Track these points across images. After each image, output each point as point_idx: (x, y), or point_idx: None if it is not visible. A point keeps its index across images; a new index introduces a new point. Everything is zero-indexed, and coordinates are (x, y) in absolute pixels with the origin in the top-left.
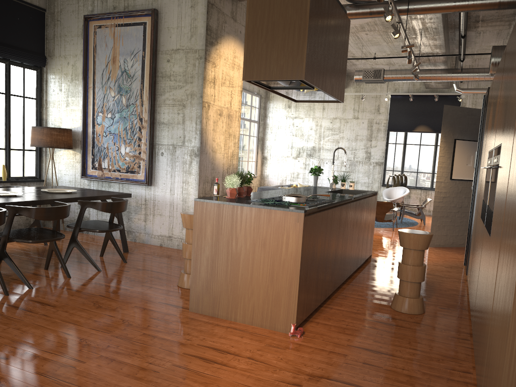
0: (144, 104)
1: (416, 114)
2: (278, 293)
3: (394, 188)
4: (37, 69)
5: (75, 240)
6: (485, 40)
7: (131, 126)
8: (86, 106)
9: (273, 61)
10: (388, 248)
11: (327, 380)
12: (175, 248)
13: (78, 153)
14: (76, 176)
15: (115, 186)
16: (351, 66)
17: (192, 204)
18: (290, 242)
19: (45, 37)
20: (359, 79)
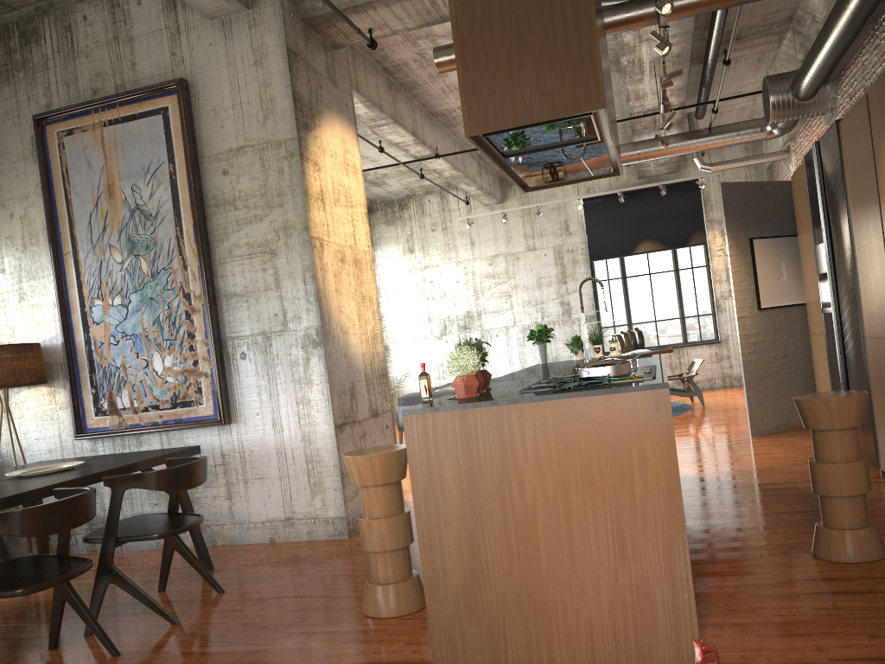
0: (189, 265)
1: (633, 223)
2: (644, 578)
3: None
4: None
5: (109, 568)
6: (736, 76)
7: (168, 313)
8: (65, 292)
9: (530, 84)
10: (688, 453)
11: None
12: (304, 540)
13: (61, 389)
14: (63, 436)
15: (151, 441)
16: None
17: (326, 443)
18: (650, 459)
19: None
20: None
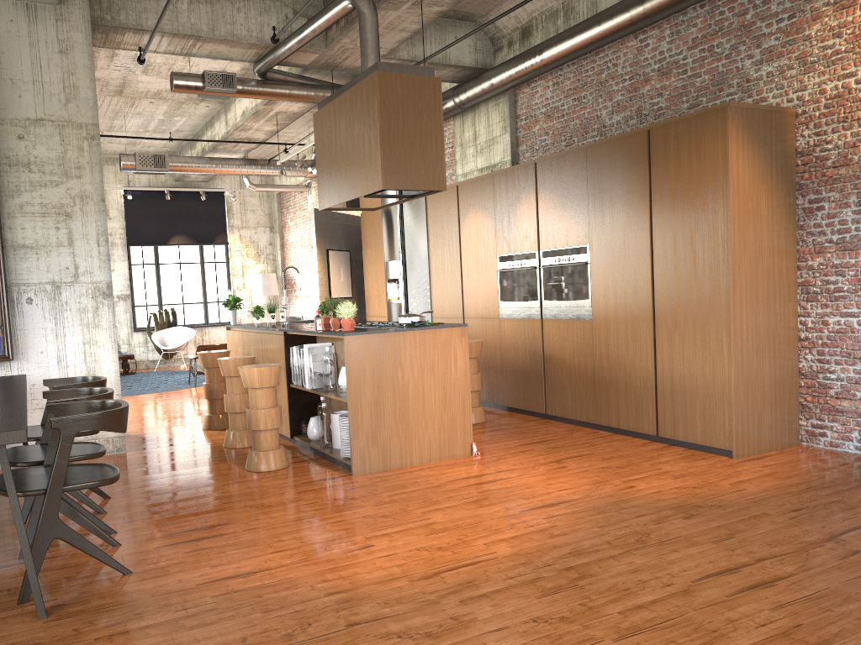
0: None
1: (168, 218)
2: (453, 416)
3: (168, 331)
4: None
5: None
6: (288, 126)
7: None
8: None
9: (414, 170)
10: None
11: (565, 460)
12: None
13: None
14: None
15: None
16: None
17: (110, 377)
18: (458, 359)
19: None
20: (130, 168)
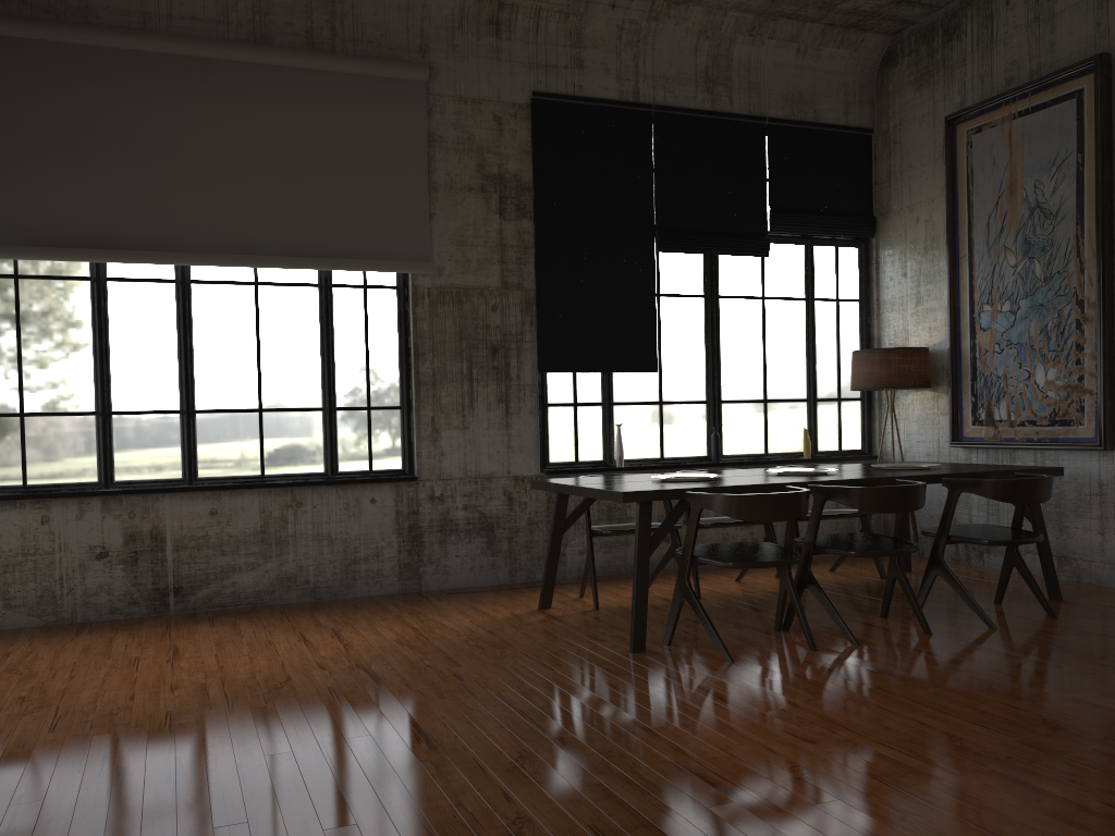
0: (1086, 268)
1: None
2: None
3: None
4: (858, 244)
5: (938, 561)
6: None
7: (1056, 321)
8: (956, 297)
9: None
10: None
11: None
12: None
13: (943, 395)
14: (940, 442)
15: (1024, 458)
16: None
17: None
18: None
19: (872, 181)
20: None
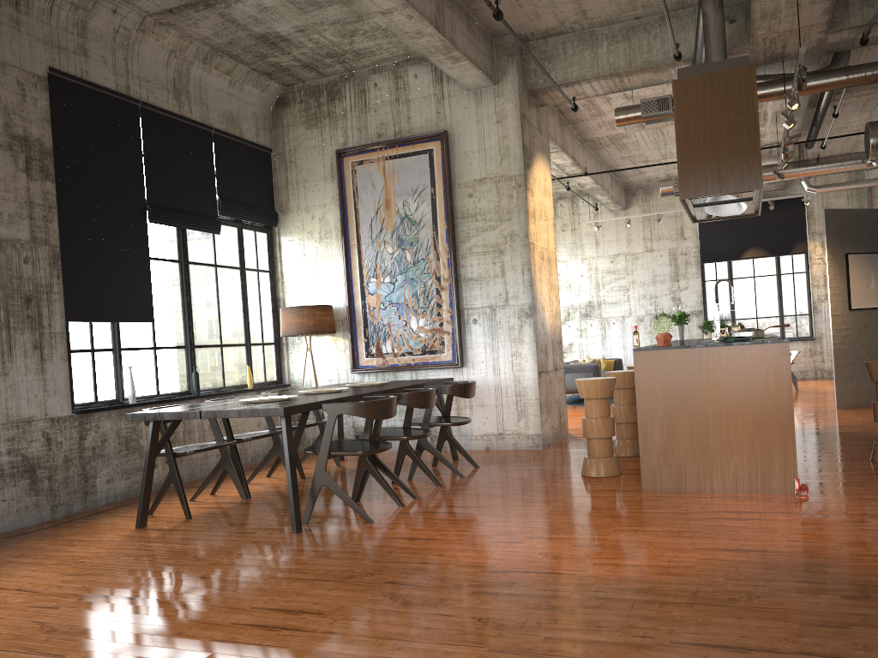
0: (441, 257)
1: (741, 232)
2: (768, 445)
3: None
4: (267, 230)
5: (425, 440)
6: (843, 116)
7: (423, 289)
8: (349, 271)
9: (719, 173)
10: None
11: None
12: (511, 449)
13: (341, 338)
14: (340, 371)
15: (404, 376)
16: (637, 175)
17: (530, 383)
18: (775, 380)
19: (274, 186)
20: (668, 192)
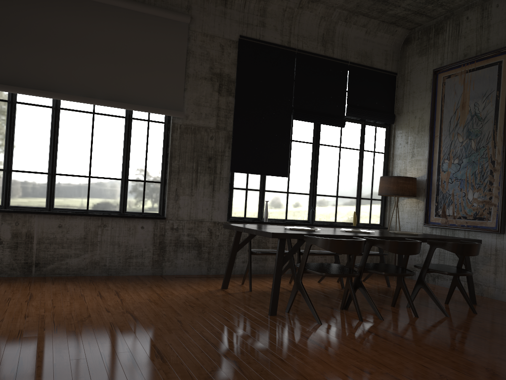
0: (497, 145)
1: None
2: None
3: None
4: (386, 126)
5: (422, 280)
6: None
7: (480, 170)
8: (432, 155)
9: None
10: None
11: None
12: None
13: (421, 201)
14: (418, 223)
15: (459, 234)
16: None
17: None
18: None
19: (395, 97)
20: None
